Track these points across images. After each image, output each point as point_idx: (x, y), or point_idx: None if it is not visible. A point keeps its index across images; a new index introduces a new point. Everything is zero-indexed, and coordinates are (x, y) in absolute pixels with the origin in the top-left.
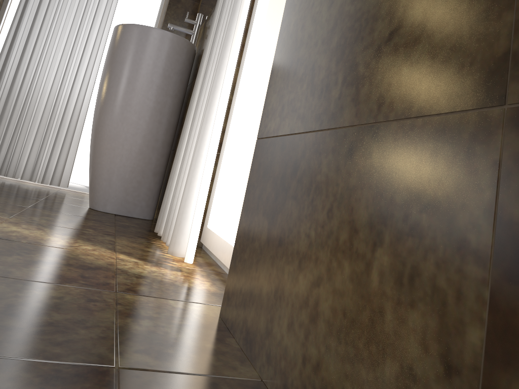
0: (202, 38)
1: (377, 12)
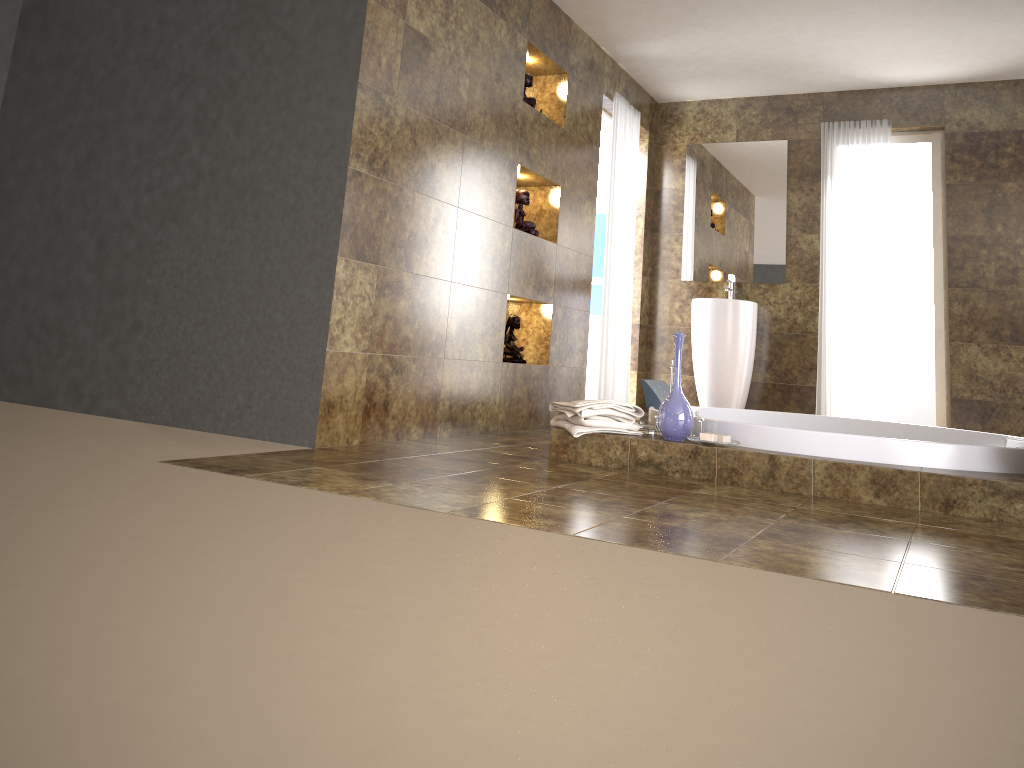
0: (742, 296)
1: (1023, 378)
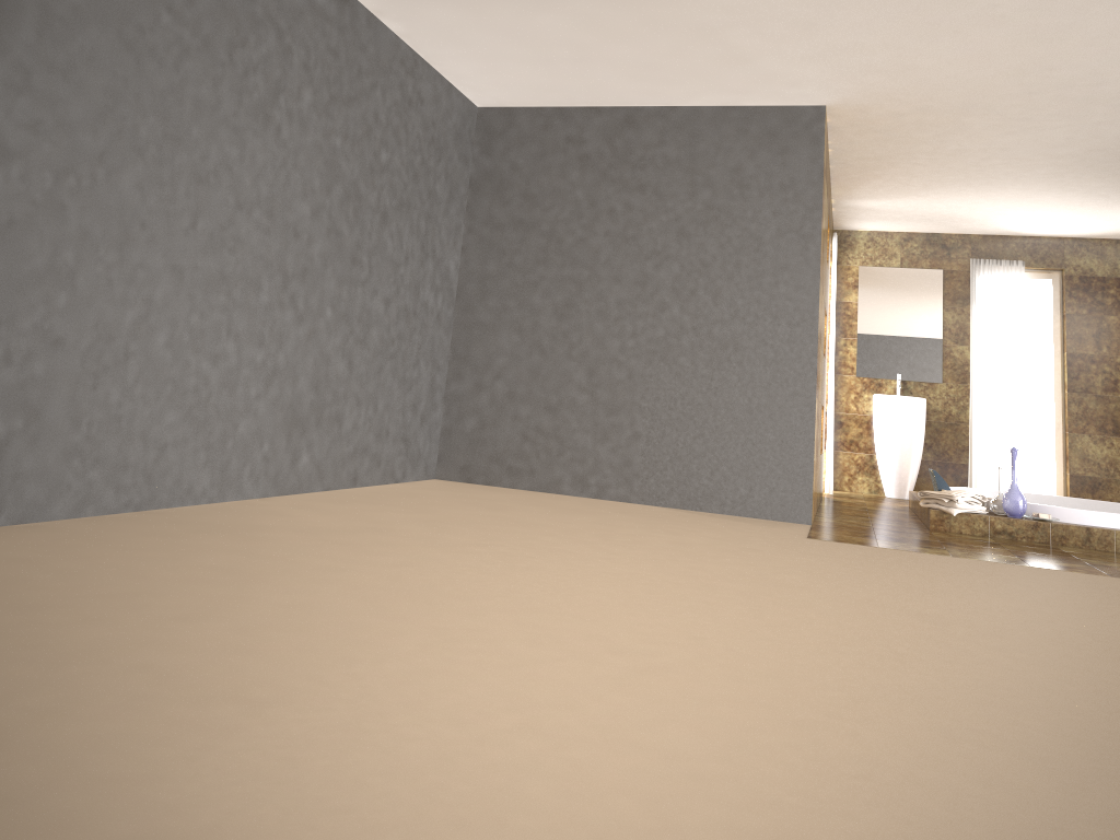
0: (907, 391)
1: None
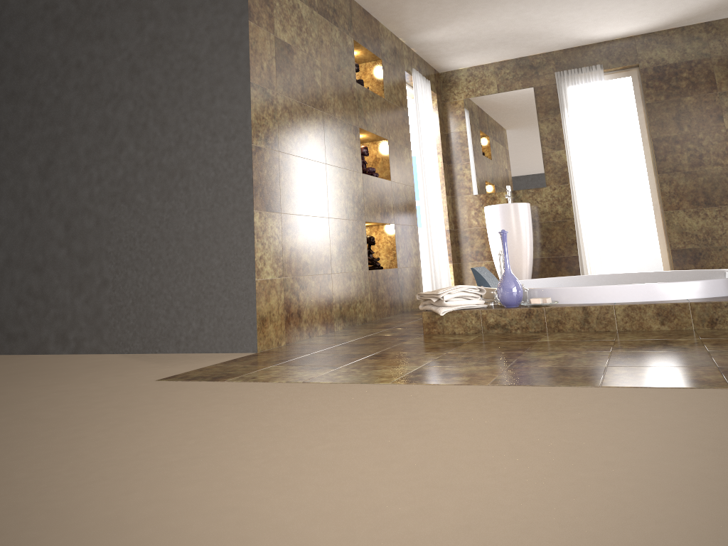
0: (517, 200)
1: (717, 229)
